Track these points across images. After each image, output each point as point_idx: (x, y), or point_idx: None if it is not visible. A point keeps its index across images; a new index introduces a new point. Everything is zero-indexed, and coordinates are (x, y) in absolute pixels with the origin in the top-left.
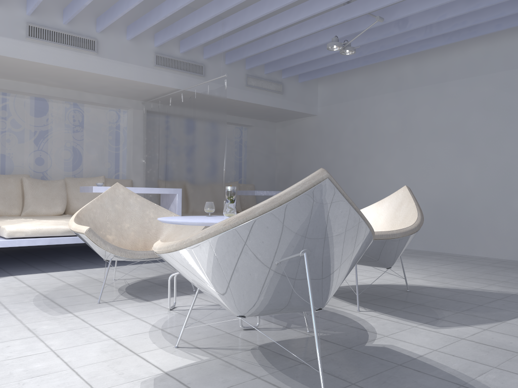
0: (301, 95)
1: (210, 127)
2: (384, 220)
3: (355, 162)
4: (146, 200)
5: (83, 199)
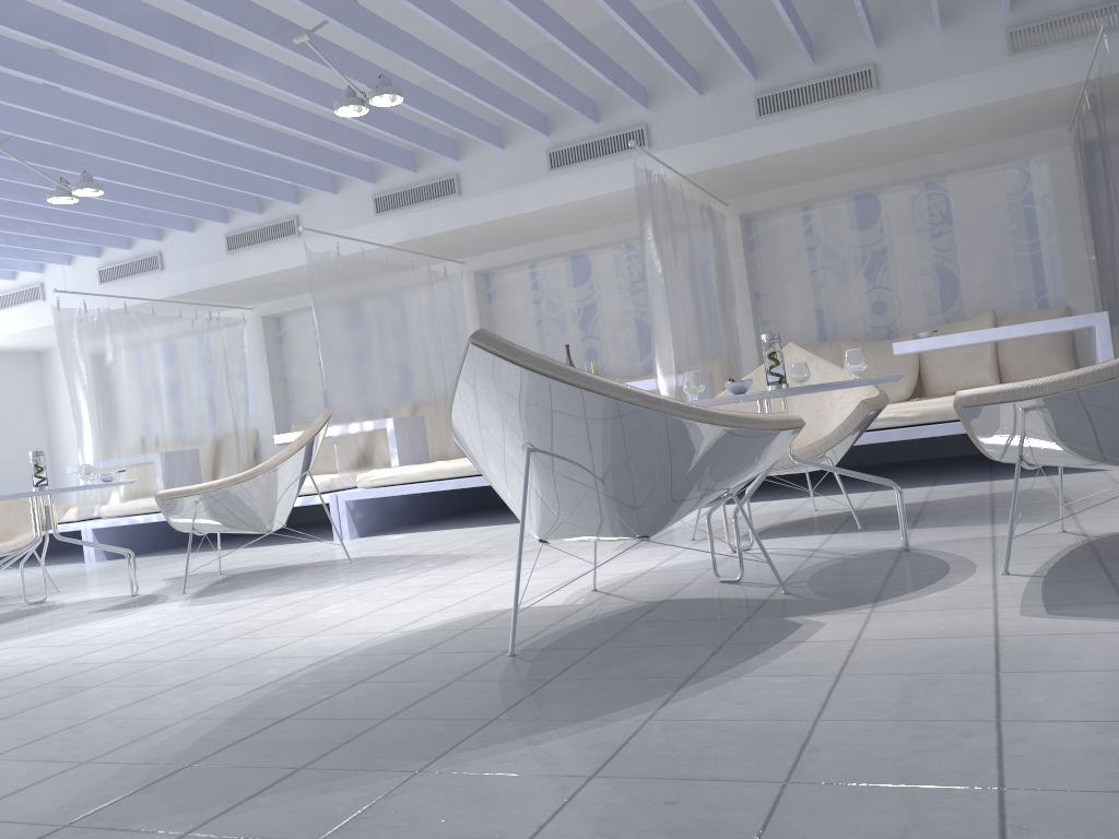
0: None
1: (1109, 156)
2: None
3: None
4: (833, 366)
5: (952, 364)
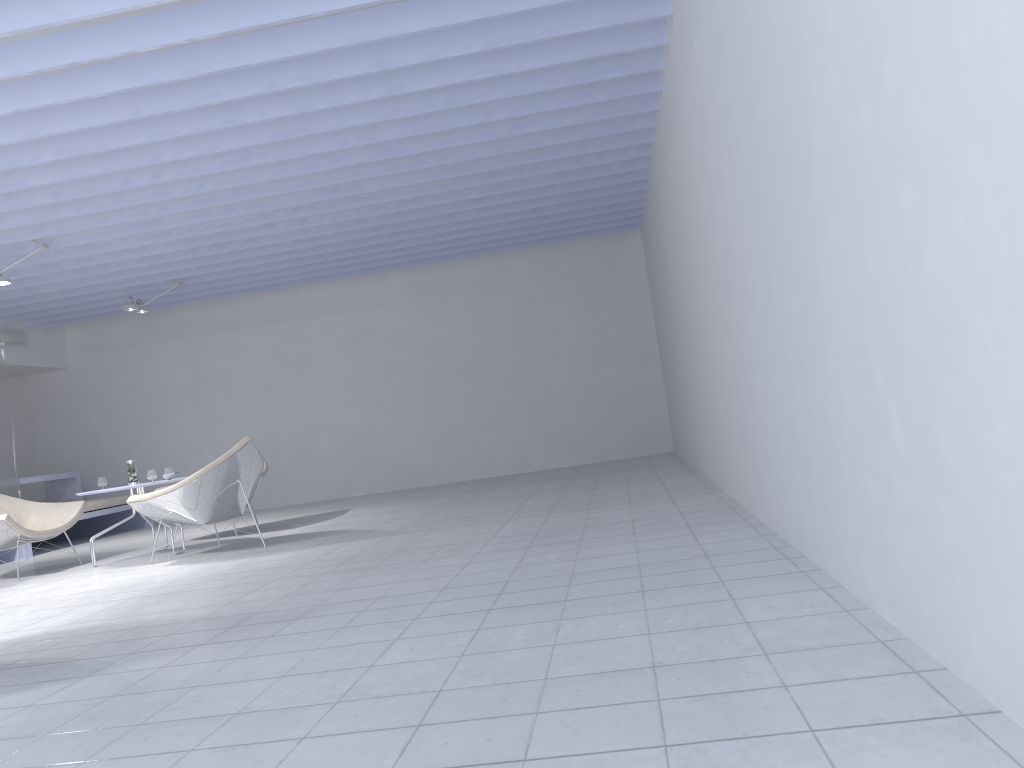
0: (47, 345)
1: None
2: None
3: (138, 424)
4: None
5: None
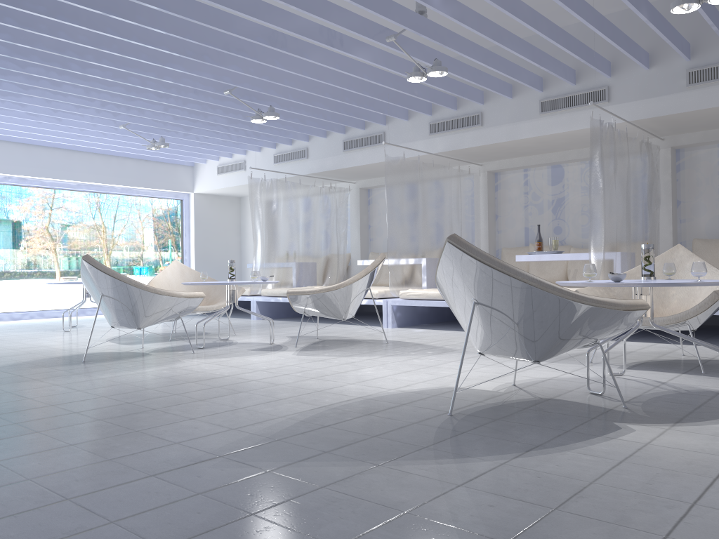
0: None
1: None
2: None
3: None
4: (705, 263)
5: None
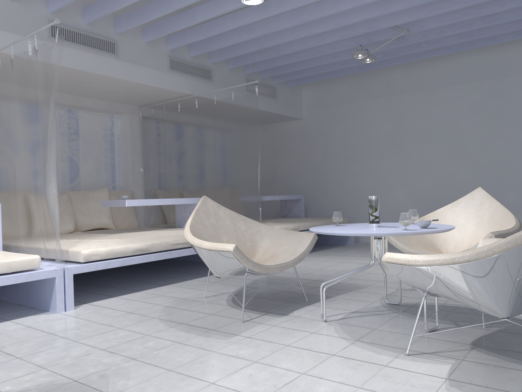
0: (289, 100)
1: (238, 133)
2: (465, 219)
3: (347, 164)
4: (233, 212)
5: (90, 213)
